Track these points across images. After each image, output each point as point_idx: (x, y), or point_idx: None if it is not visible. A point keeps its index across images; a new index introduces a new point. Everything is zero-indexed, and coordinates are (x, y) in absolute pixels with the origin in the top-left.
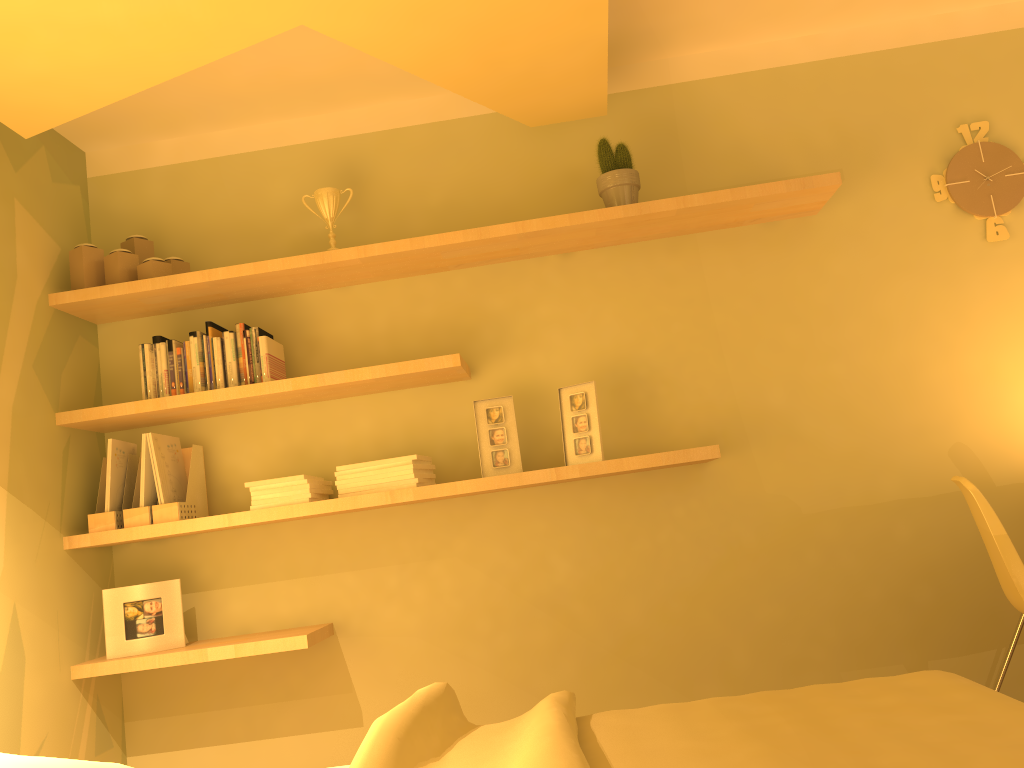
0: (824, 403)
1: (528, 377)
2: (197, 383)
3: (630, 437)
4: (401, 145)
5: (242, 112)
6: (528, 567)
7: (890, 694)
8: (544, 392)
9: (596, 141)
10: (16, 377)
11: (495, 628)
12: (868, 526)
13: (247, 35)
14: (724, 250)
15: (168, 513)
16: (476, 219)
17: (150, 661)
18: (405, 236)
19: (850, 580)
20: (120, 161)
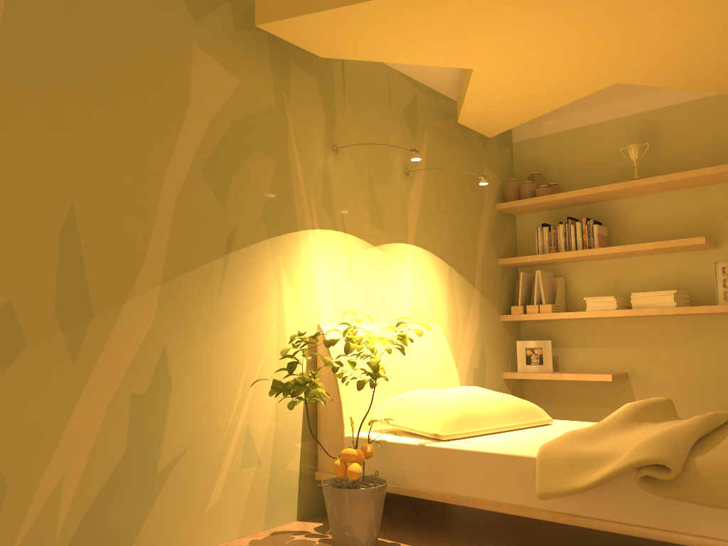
0: None
1: None
2: (562, 247)
3: None
4: (680, 113)
5: (589, 104)
6: None
7: None
8: None
9: None
10: (483, 243)
11: (722, 389)
12: None
13: (590, 90)
14: None
15: (546, 309)
16: (726, 154)
17: (536, 375)
18: (680, 166)
19: None
20: (528, 133)
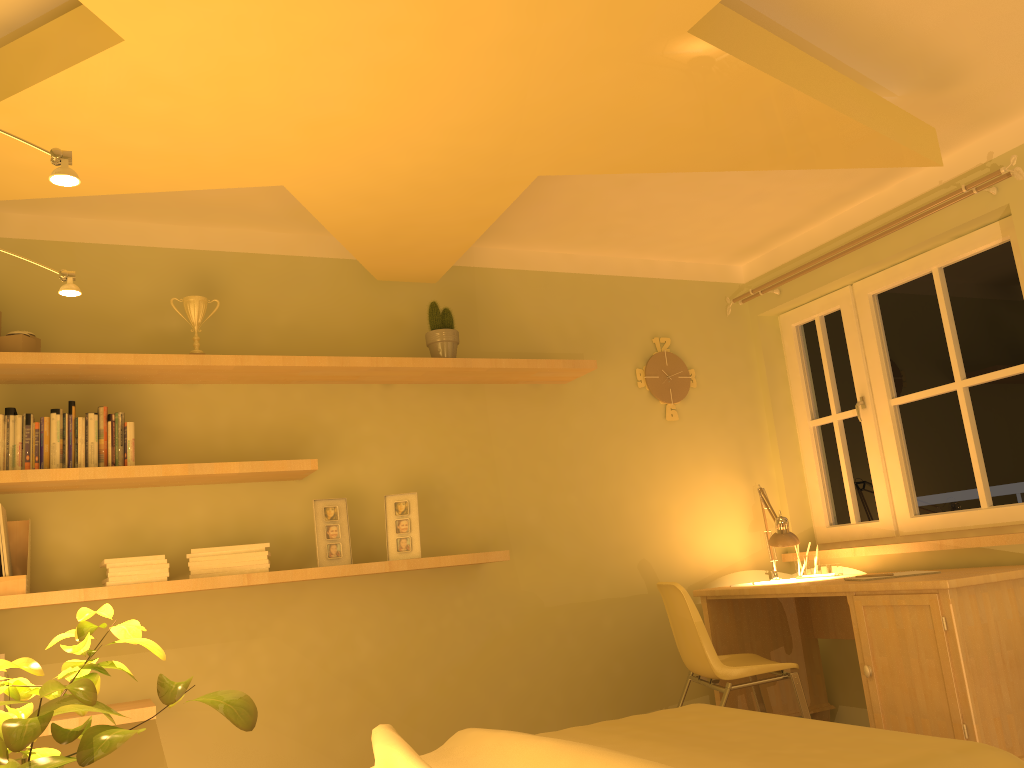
0: (563, 523)
1: (349, 483)
2: (56, 459)
3: (426, 539)
4: (256, 268)
5: (115, 209)
6: (337, 646)
7: (689, 715)
8: (361, 497)
9: (417, 298)
10: None
11: (304, 700)
12: (586, 617)
13: (234, 181)
14: (503, 400)
15: (14, 585)
16: (316, 344)
17: None
18: (252, 348)
19: (573, 658)
20: None
